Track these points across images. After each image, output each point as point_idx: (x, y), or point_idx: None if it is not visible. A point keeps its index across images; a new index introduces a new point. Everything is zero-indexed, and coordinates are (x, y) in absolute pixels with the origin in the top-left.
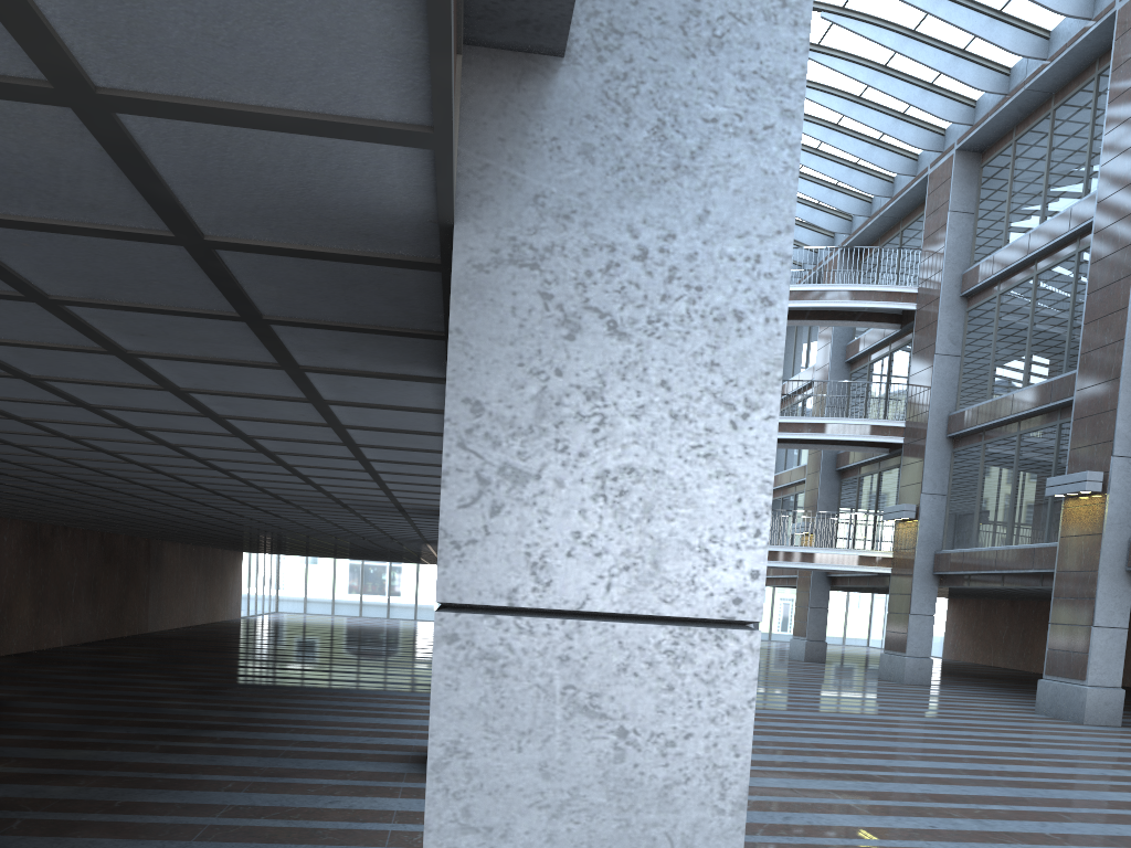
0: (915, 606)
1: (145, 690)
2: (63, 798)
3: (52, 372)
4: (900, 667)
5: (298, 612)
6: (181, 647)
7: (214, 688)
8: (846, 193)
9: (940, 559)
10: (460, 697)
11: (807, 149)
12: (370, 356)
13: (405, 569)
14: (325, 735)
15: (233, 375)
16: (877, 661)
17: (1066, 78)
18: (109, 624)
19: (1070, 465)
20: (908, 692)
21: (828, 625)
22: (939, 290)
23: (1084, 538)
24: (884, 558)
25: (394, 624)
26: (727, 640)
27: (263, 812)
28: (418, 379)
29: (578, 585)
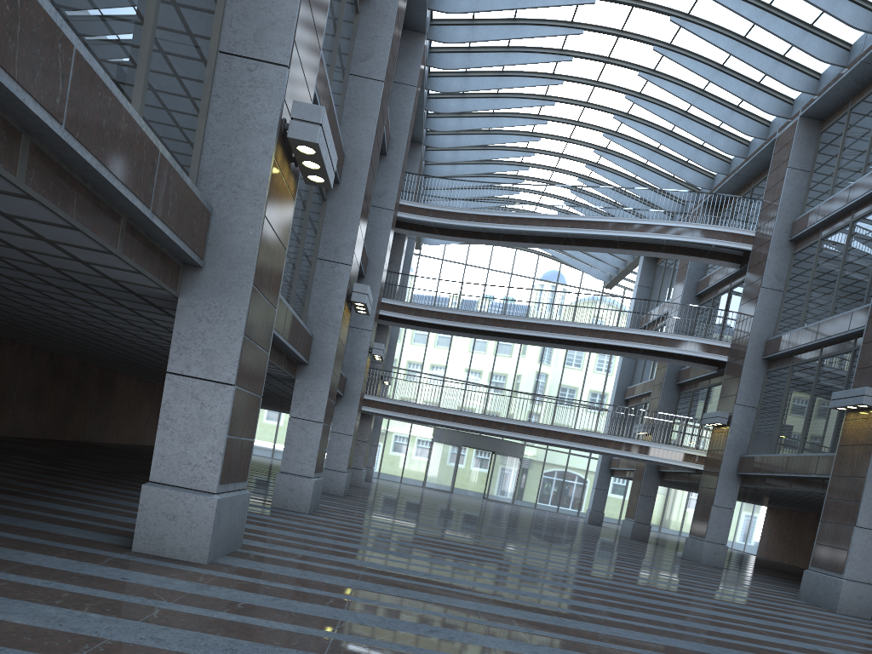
0: (717, 499)
1: None
2: None
3: None
4: (699, 549)
5: None
6: (98, 451)
7: (64, 473)
8: (710, 153)
9: (744, 461)
10: None
11: (679, 111)
12: None
13: None
14: (90, 510)
15: None
16: None
17: None
18: (51, 427)
19: (855, 383)
20: (696, 569)
21: (669, 518)
22: (771, 234)
23: (858, 447)
24: (698, 456)
25: None
26: None
27: None
28: None
29: None
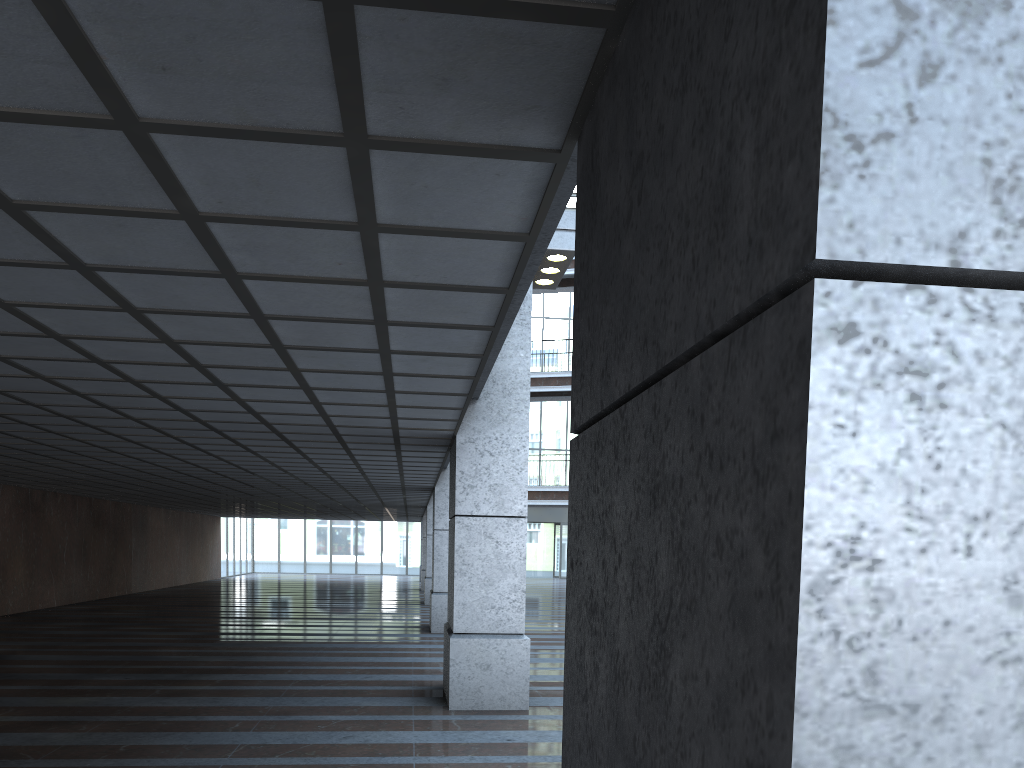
0: None
1: (139, 641)
2: (65, 745)
3: (39, 191)
4: None
5: (273, 571)
6: (169, 603)
7: (206, 636)
8: None
9: None
10: (861, 450)
11: None
12: (475, 96)
13: (370, 527)
14: (323, 675)
15: (272, 174)
16: None
17: None
18: (100, 585)
19: None
20: None
21: None
22: None
23: None
24: None
25: (363, 578)
26: None
27: (276, 750)
28: (521, 152)
29: None
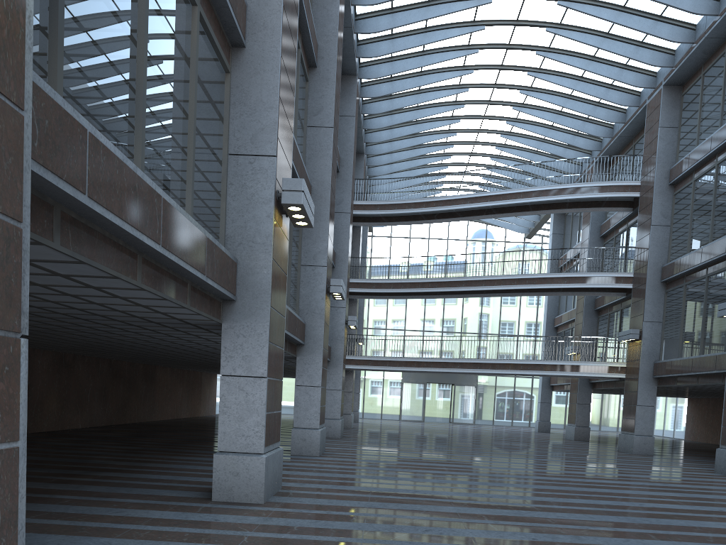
0: (640, 400)
1: (94, 450)
2: None
3: None
4: (631, 442)
5: None
6: (153, 429)
7: (140, 450)
8: (595, 123)
9: (657, 366)
10: None
11: (564, 95)
12: None
13: None
14: (171, 476)
15: None
16: None
17: None
18: (116, 415)
19: None
20: (629, 459)
21: (606, 418)
22: (653, 182)
23: None
24: (620, 367)
25: None
26: None
27: (64, 516)
28: None
29: None
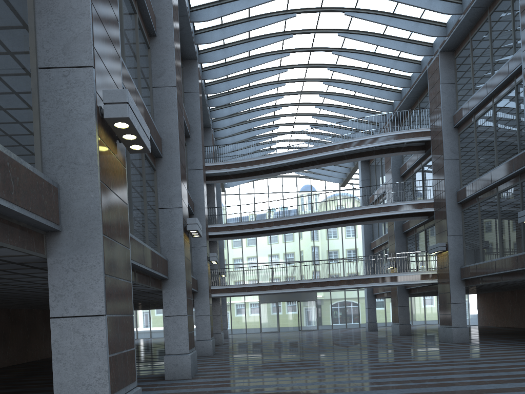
0: (453, 299)
1: None
2: None
3: None
4: (450, 334)
5: (147, 337)
6: (49, 365)
7: (19, 392)
8: (387, 90)
9: (463, 270)
10: None
11: (362, 69)
12: None
13: None
14: None
15: None
16: None
17: None
18: (17, 356)
19: None
20: (454, 348)
21: (416, 315)
22: (441, 126)
23: None
24: (432, 274)
25: None
26: None
27: None
28: None
29: None
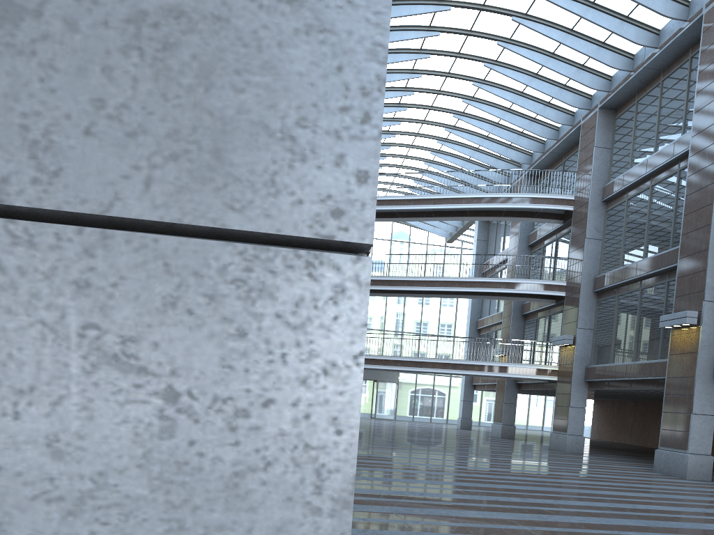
0: (572, 402)
1: None
2: None
3: None
4: (563, 441)
5: None
6: None
7: None
8: (528, 138)
9: (589, 371)
10: None
11: (503, 108)
12: None
13: None
14: None
15: None
16: (548, 439)
17: (670, 60)
18: None
19: (675, 307)
20: (568, 458)
21: (517, 416)
22: (588, 197)
23: (685, 355)
24: (552, 370)
25: None
26: (323, 269)
27: None
28: None
29: (102, 178)
